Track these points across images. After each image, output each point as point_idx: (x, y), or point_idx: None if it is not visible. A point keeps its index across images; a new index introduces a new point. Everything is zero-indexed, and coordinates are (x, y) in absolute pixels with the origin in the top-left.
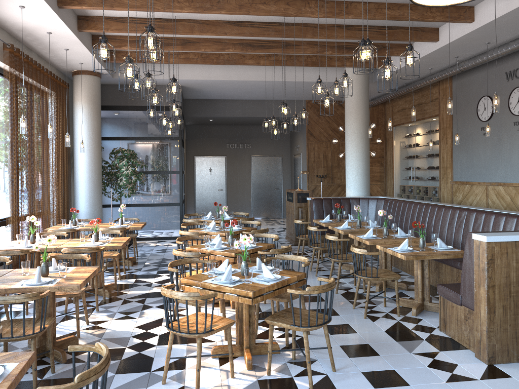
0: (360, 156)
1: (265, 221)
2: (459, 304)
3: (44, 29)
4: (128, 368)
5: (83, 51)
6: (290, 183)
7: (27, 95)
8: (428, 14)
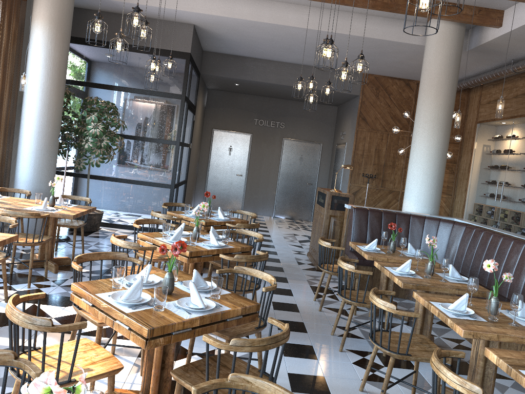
0: (433, 154)
1: (289, 222)
2: None
3: None
4: None
5: None
6: (327, 179)
7: None
8: None
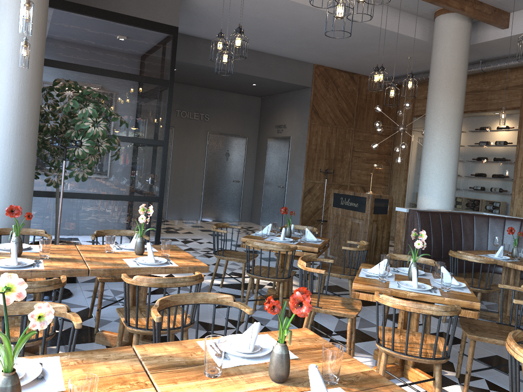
0: (453, 150)
1: None
2: None
3: None
4: None
5: None
6: (254, 175)
7: None
8: None
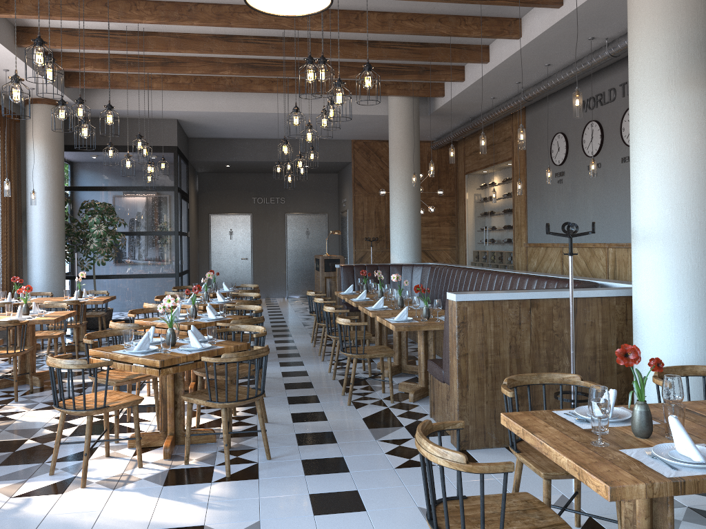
0: (407, 211)
1: (303, 299)
2: (442, 381)
3: None
4: (18, 460)
5: (30, 73)
6: (338, 250)
7: None
8: (462, 28)
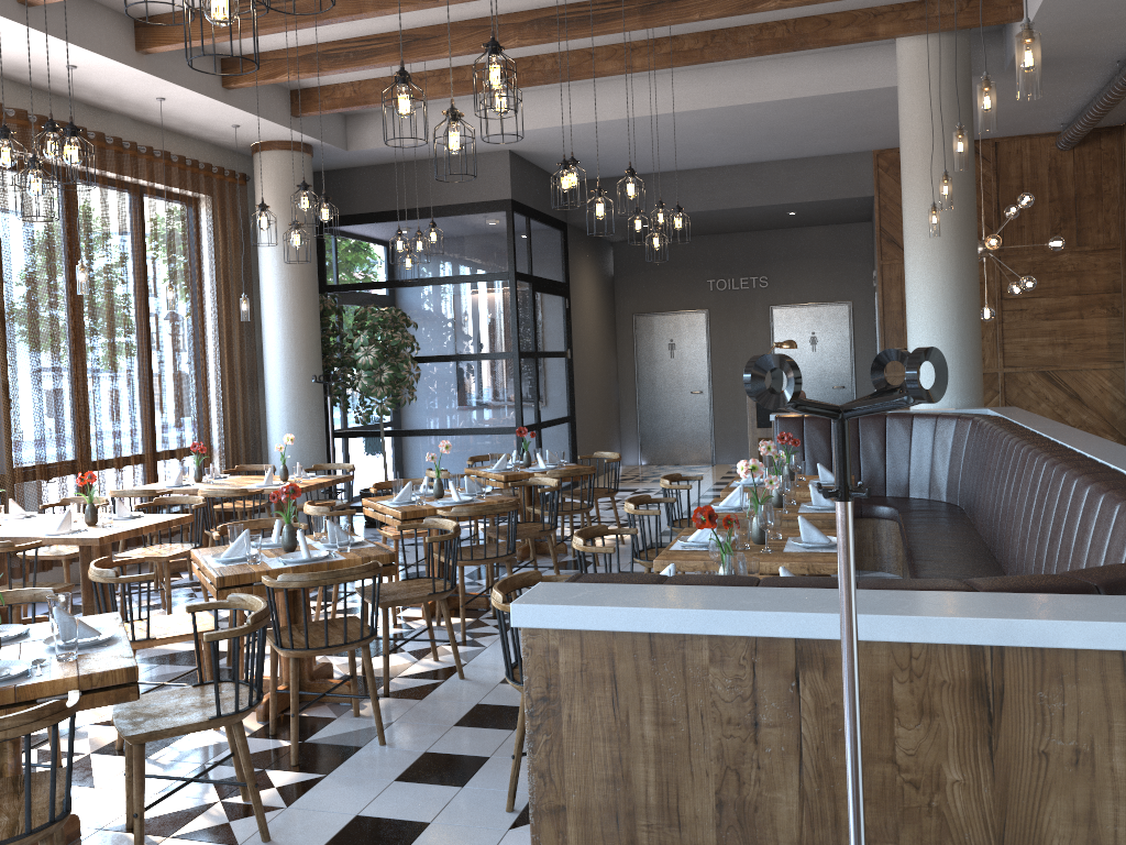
0: (940, 292)
1: None
2: None
3: (51, 60)
4: None
5: (198, 99)
6: None
7: (65, 207)
8: None
